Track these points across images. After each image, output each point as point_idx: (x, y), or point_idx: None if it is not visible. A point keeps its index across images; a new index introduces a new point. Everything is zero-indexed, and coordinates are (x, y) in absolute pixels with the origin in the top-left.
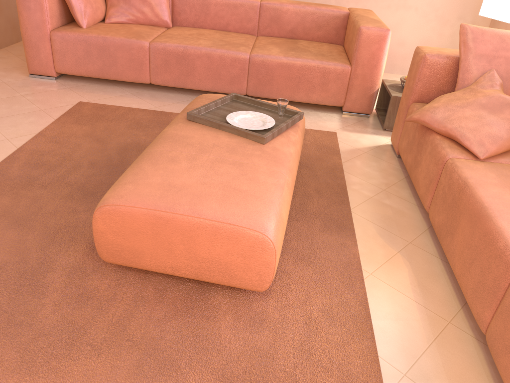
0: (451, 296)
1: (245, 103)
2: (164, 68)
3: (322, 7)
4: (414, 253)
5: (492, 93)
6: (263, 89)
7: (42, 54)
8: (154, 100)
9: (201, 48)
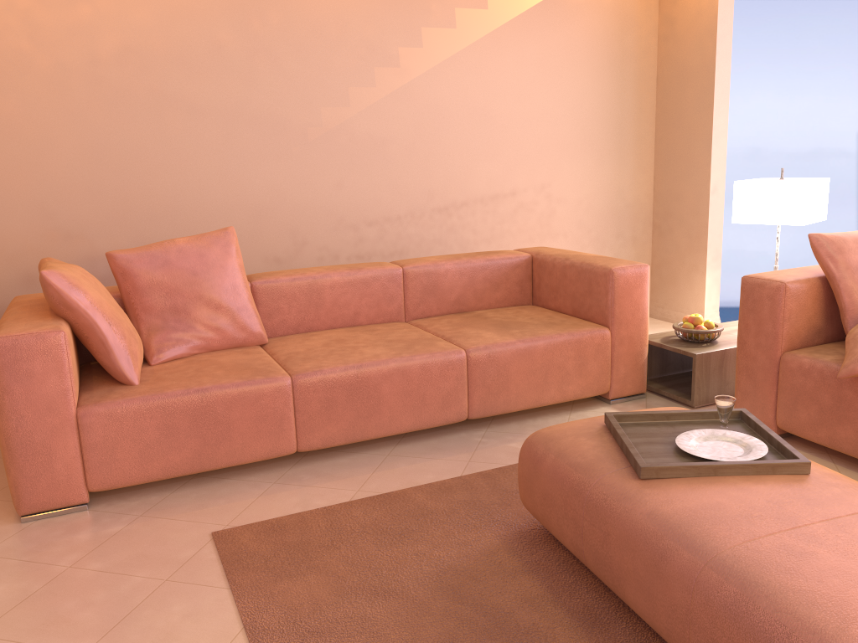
0: None
1: (639, 423)
2: (324, 414)
3: (494, 256)
4: None
5: None
6: (496, 400)
7: (59, 461)
8: (335, 480)
9: (388, 360)
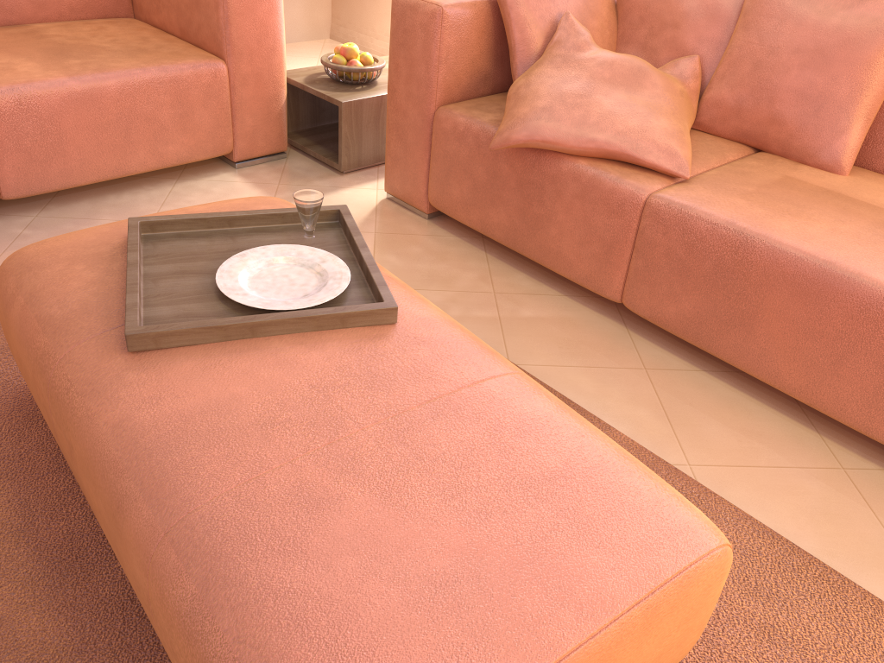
0: (791, 424)
1: (185, 233)
2: None
3: None
4: (673, 384)
5: (605, 55)
6: (46, 171)
7: None
8: None
9: None
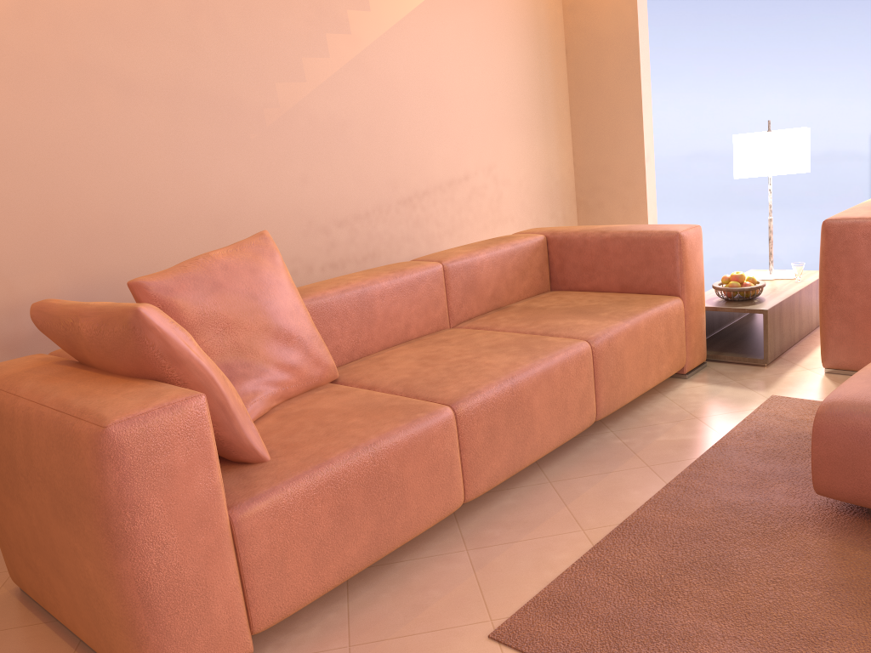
0: None
1: None
2: (488, 448)
3: (516, 240)
4: None
5: None
6: (616, 394)
7: (218, 601)
8: (538, 526)
9: (533, 366)
